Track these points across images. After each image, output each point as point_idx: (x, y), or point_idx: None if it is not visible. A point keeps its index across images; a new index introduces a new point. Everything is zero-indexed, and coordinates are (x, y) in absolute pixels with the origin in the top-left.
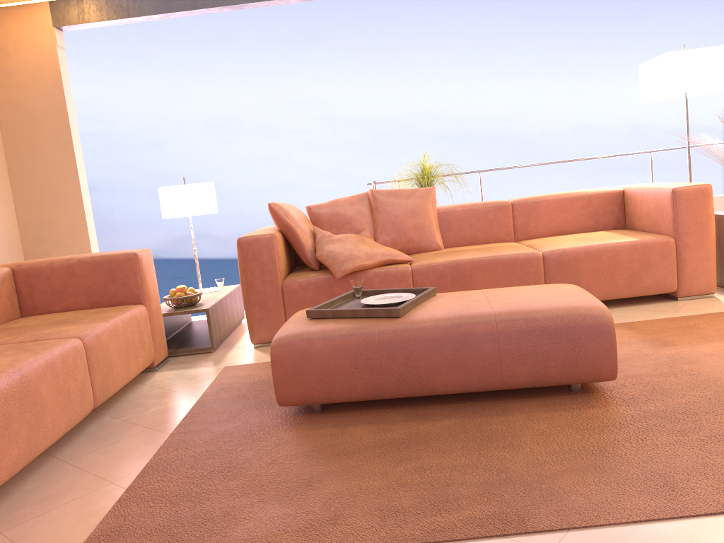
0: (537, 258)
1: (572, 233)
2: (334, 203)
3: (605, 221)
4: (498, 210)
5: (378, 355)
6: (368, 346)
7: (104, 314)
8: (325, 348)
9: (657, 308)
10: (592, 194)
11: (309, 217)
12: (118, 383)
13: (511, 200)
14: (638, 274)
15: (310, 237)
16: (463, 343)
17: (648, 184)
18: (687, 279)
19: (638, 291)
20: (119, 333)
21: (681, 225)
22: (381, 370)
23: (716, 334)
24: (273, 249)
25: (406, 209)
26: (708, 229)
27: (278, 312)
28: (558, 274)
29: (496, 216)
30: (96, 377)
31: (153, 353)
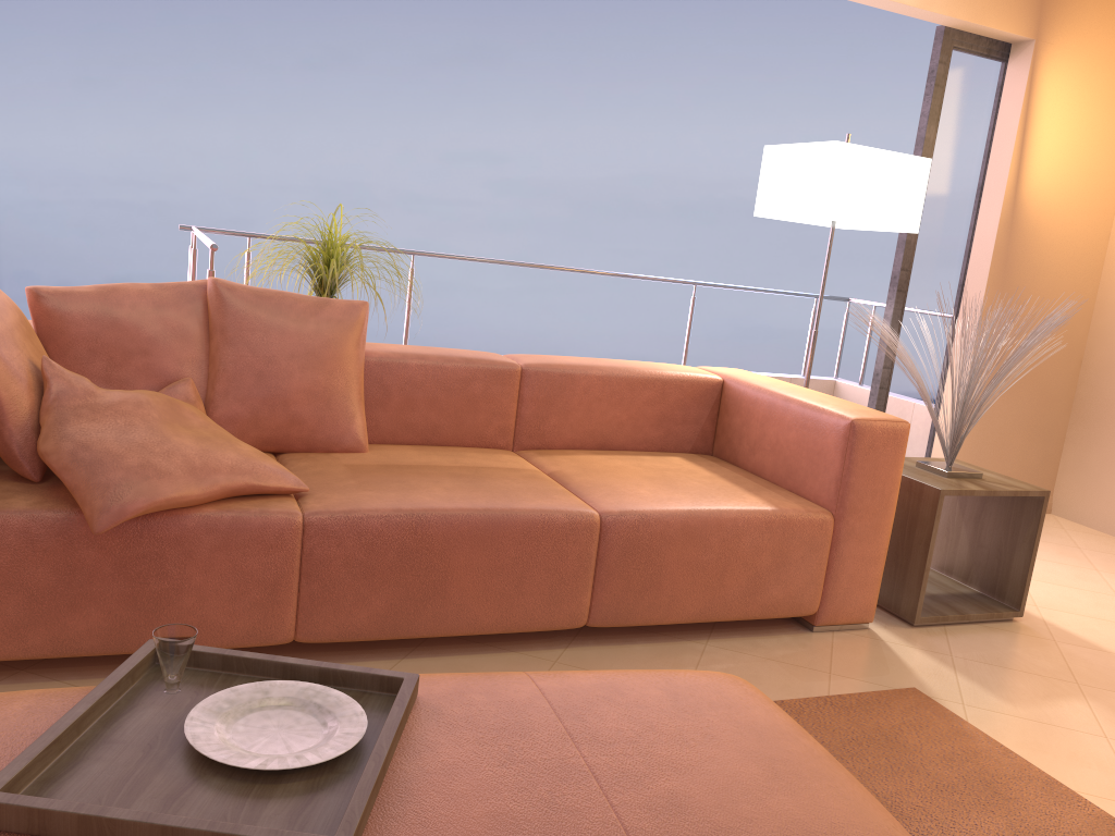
0: (591, 526)
1: (621, 449)
2: (112, 296)
3: (682, 435)
4: (494, 379)
5: None
6: None
7: None
8: None
9: (790, 654)
10: (672, 380)
11: (33, 318)
12: None
13: (520, 361)
14: (763, 579)
15: (27, 388)
16: None
17: (780, 387)
18: (838, 595)
19: (756, 611)
20: None
21: (852, 494)
22: None
23: (957, 780)
24: None
25: (296, 346)
26: (889, 506)
27: None
28: (623, 565)
29: (487, 392)
30: None
31: None
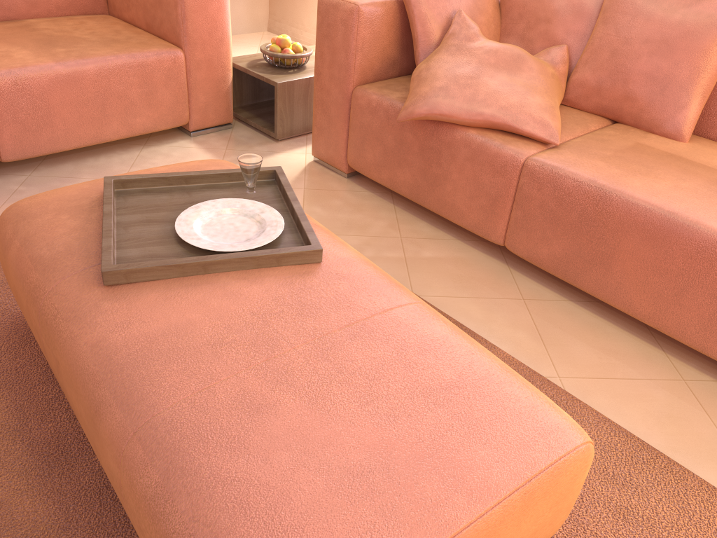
0: None
1: None
2: None
3: None
4: None
5: (40, 327)
6: (35, 302)
7: (100, 48)
8: (14, 263)
9: None
10: None
11: None
12: (67, 142)
13: None
14: None
15: (437, 28)
16: (92, 419)
17: None
18: None
19: None
20: (83, 81)
21: None
22: (44, 350)
23: None
24: (351, 32)
25: (654, 33)
26: None
27: (340, 129)
28: None
29: None
30: (6, 128)
31: (181, 116)
